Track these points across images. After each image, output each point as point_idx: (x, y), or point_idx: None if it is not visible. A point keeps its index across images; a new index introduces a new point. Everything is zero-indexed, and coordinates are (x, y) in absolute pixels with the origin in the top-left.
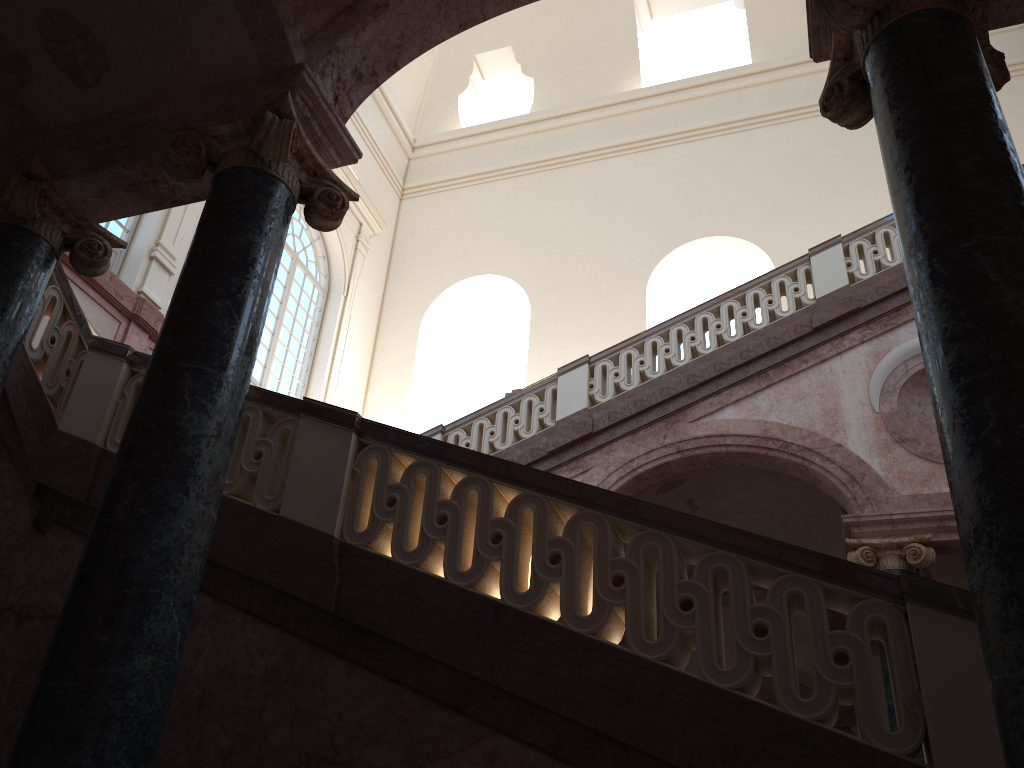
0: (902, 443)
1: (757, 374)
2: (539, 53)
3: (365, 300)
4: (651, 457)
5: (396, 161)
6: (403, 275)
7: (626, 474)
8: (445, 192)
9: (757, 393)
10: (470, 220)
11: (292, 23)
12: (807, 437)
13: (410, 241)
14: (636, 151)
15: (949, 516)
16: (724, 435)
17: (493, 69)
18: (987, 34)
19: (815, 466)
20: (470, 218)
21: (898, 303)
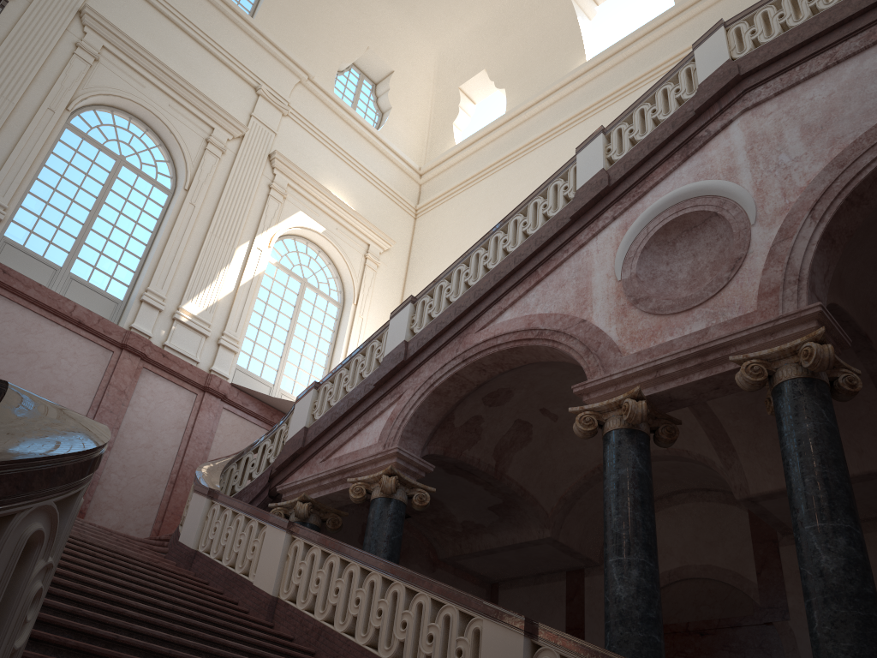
0: (636, 304)
1: (528, 274)
2: (506, 67)
3: (380, 305)
4: (444, 371)
5: (407, 189)
6: (415, 278)
7: (426, 390)
8: (445, 203)
9: (529, 291)
10: (461, 219)
11: None
12: (559, 320)
13: (420, 249)
14: (582, 120)
15: (661, 365)
16: (497, 336)
17: (478, 93)
18: None
19: (562, 346)
20: (461, 218)
21: (644, 171)
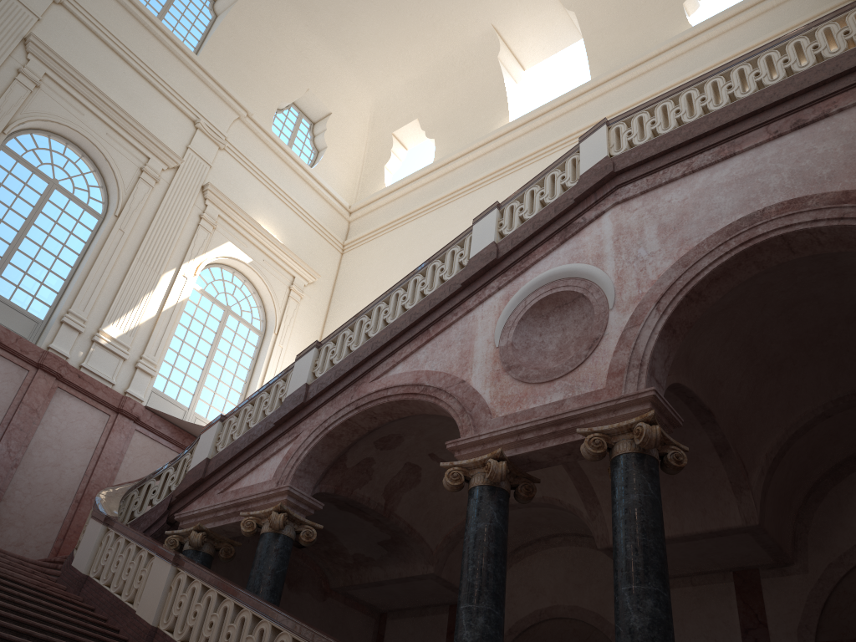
0: (508, 371)
1: (421, 332)
2: (436, 119)
3: (301, 335)
4: (338, 416)
5: (336, 225)
6: (337, 311)
7: (321, 433)
8: (371, 241)
9: (420, 348)
10: (384, 259)
11: None
12: (443, 379)
13: (344, 284)
14: (501, 176)
15: (522, 430)
16: (388, 388)
17: (410, 140)
18: None
19: (442, 403)
20: (384, 257)
21: (527, 248)
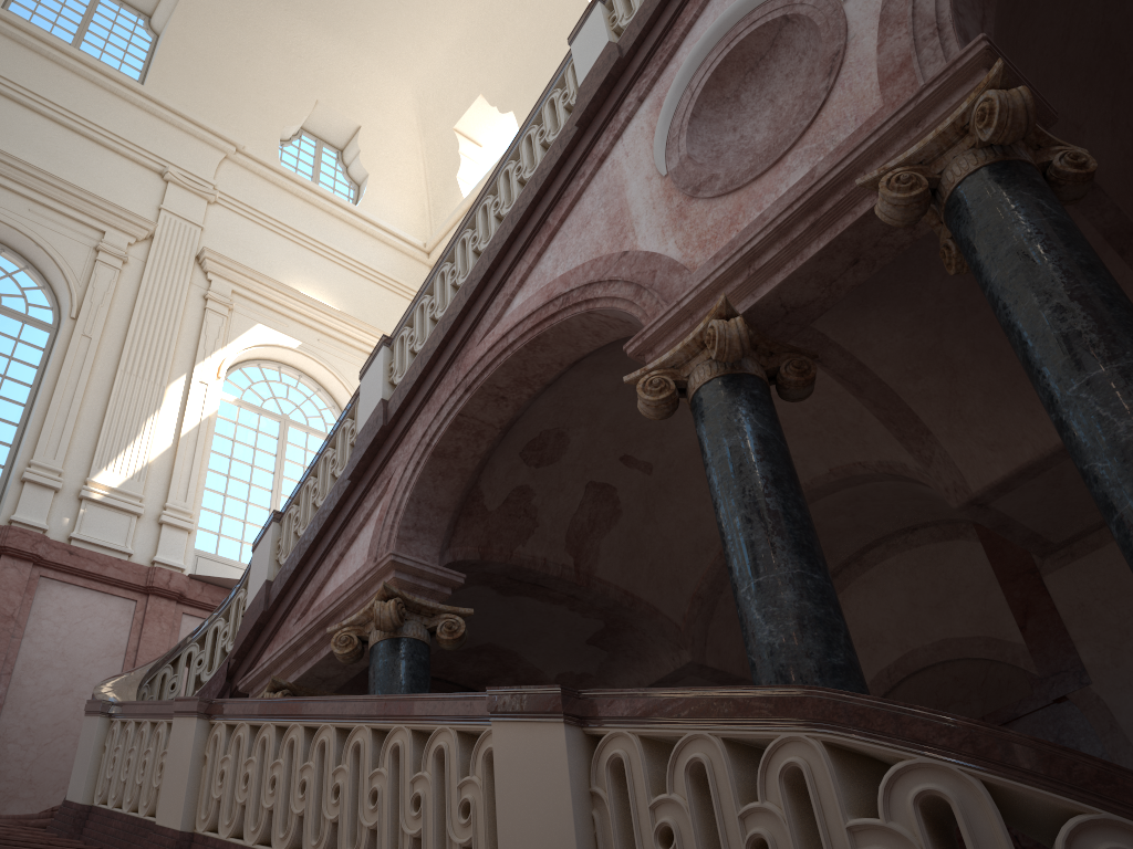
0: (697, 193)
1: (536, 231)
2: (507, 83)
3: None
4: (442, 416)
5: (413, 275)
6: None
7: (423, 456)
8: None
9: (543, 255)
10: None
11: None
12: (591, 270)
13: None
14: None
15: (753, 251)
16: (507, 334)
17: (482, 130)
18: None
19: (601, 302)
20: None
21: (667, 17)
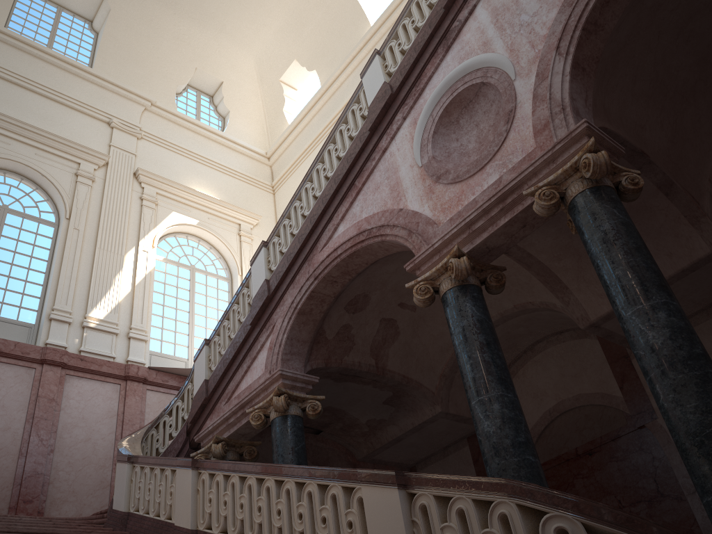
0: (439, 180)
1: (349, 189)
2: (311, 52)
3: None
4: (302, 292)
5: (260, 172)
6: None
7: (292, 314)
8: (293, 173)
9: (353, 203)
10: None
11: None
12: (382, 217)
13: None
14: None
15: (471, 221)
16: (336, 248)
17: (296, 80)
18: None
19: (389, 236)
20: None
21: (417, 72)
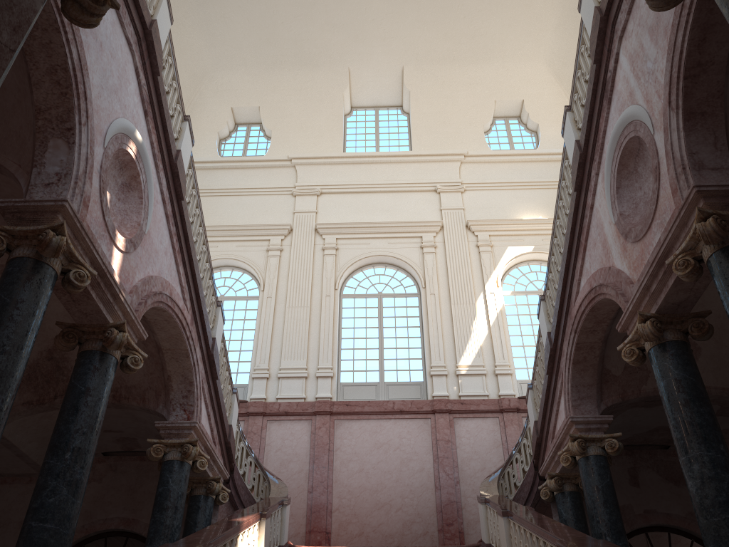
0: (626, 238)
1: (577, 246)
2: None
3: None
4: (570, 345)
5: None
6: None
7: (569, 365)
8: None
9: (584, 258)
10: None
11: (157, 406)
12: (600, 274)
13: None
14: None
15: (645, 285)
16: (580, 305)
17: None
18: (107, 326)
19: (607, 294)
20: None
21: (593, 128)
